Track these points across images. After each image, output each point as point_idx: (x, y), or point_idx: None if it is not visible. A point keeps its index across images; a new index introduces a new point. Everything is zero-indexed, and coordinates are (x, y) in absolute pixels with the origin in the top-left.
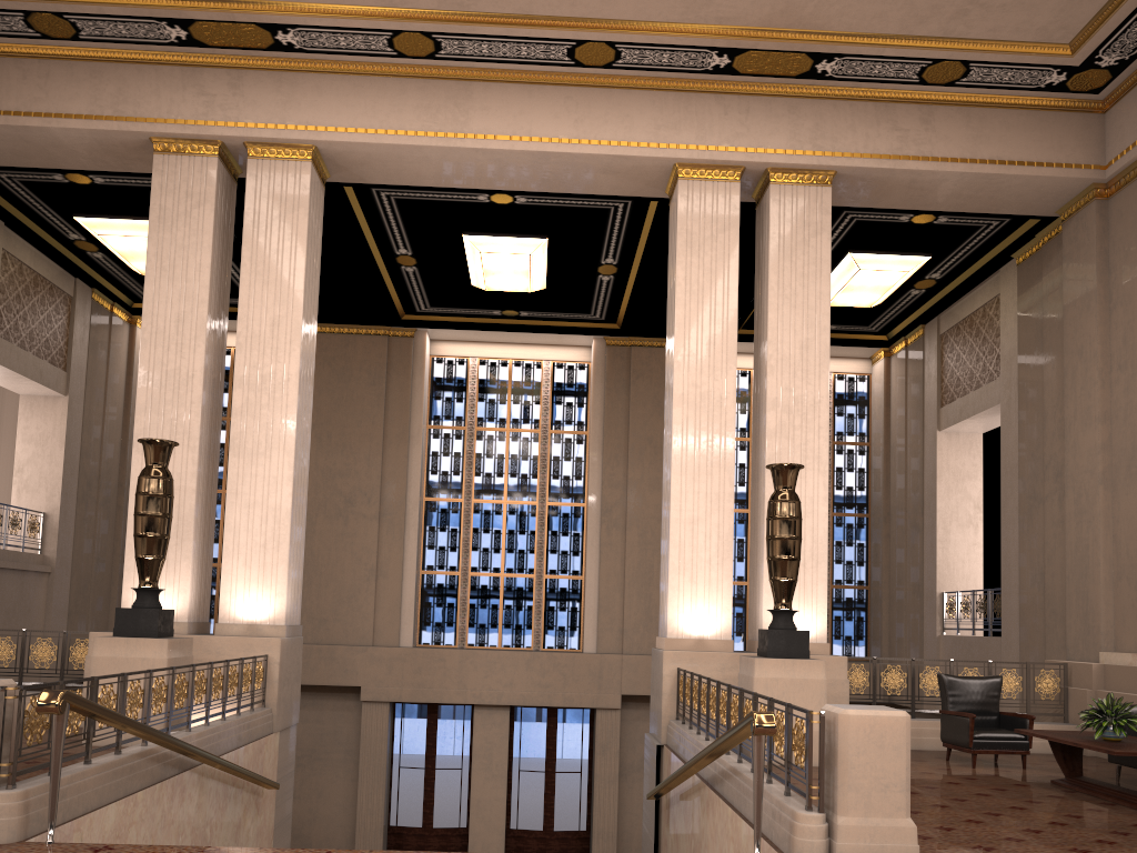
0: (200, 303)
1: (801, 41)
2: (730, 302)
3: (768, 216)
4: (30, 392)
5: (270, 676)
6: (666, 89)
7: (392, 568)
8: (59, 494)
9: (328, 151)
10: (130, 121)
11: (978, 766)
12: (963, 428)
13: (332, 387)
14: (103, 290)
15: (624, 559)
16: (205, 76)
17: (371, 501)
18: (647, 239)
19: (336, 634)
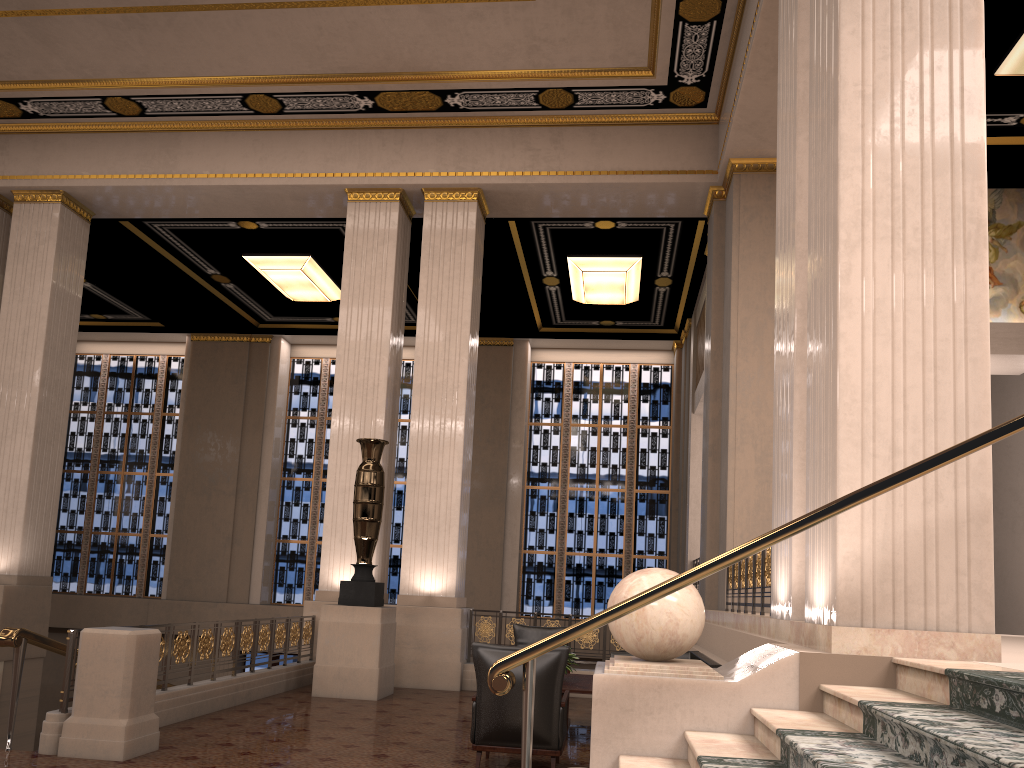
0: None
1: (417, 81)
2: (385, 303)
3: (423, 229)
4: None
5: None
6: (335, 128)
7: (245, 536)
8: None
9: (76, 194)
10: None
11: None
12: None
13: (203, 385)
14: None
15: None
16: None
17: (230, 480)
18: None
19: (198, 592)
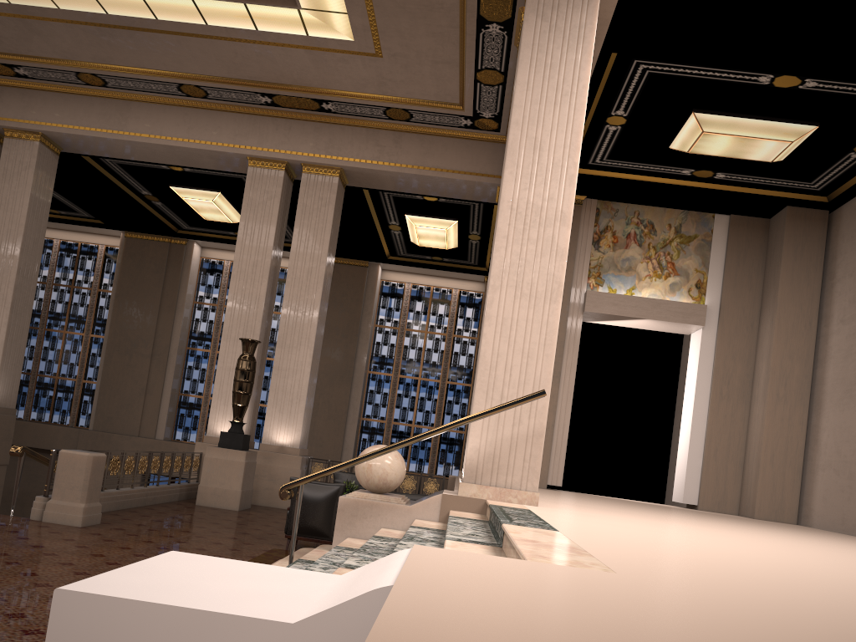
0: None
1: (302, 92)
2: (269, 242)
3: (299, 192)
4: None
5: None
6: (244, 112)
7: (156, 389)
8: None
9: (51, 136)
10: None
11: None
12: None
13: (132, 272)
14: None
15: None
16: None
17: (147, 346)
18: None
19: (117, 427)
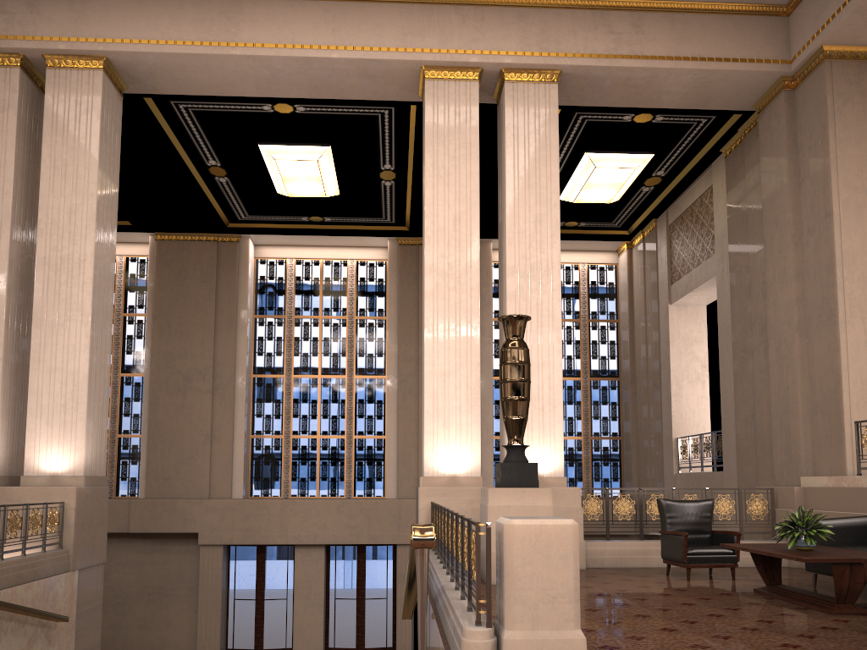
0: (5, 195)
1: None
2: (472, 184)
3: (504, 109)
4: None
5: (67, 521)
6: (412, 2)
7: (224, 433)
8: None
9: (118, 62)
10: None
11: (693, 579)
12: (689, 301)
13: (171, 284)
14: None
15: (418, 420)
16: None
17: (205, 378)
18: (414, 144)
19: (178, 490)
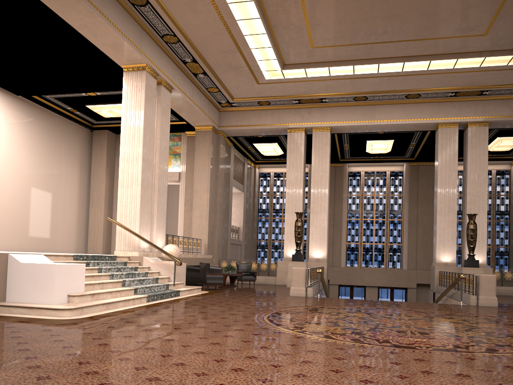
0: (301, 172)
1: (477, 88)
2: (455, 164)
3: (467, 136)
4: (233, 192)
5: (324, 272)
6: (434, 102)
7: (337, 242)
8: (242, 221)
9: (334, 127)
10: (282, 125)
11: None
12: None
13: None
14: (250, 159)
15: (416, 238)
16: (301, 110)
17: (330, 220)
18: (427, 138)
19: None
